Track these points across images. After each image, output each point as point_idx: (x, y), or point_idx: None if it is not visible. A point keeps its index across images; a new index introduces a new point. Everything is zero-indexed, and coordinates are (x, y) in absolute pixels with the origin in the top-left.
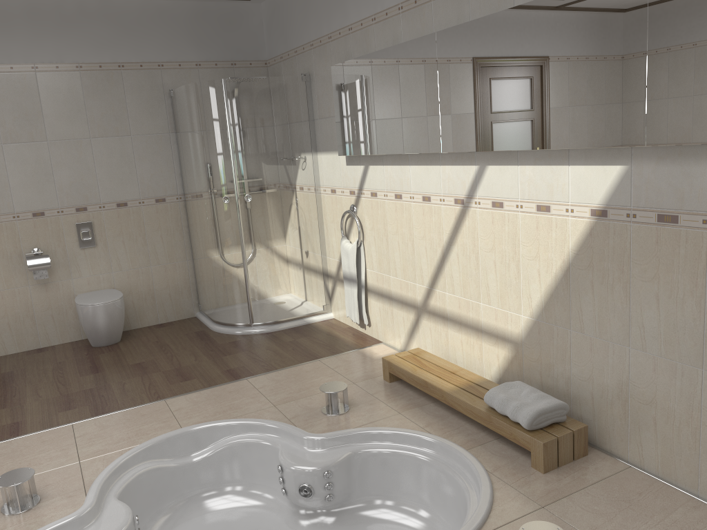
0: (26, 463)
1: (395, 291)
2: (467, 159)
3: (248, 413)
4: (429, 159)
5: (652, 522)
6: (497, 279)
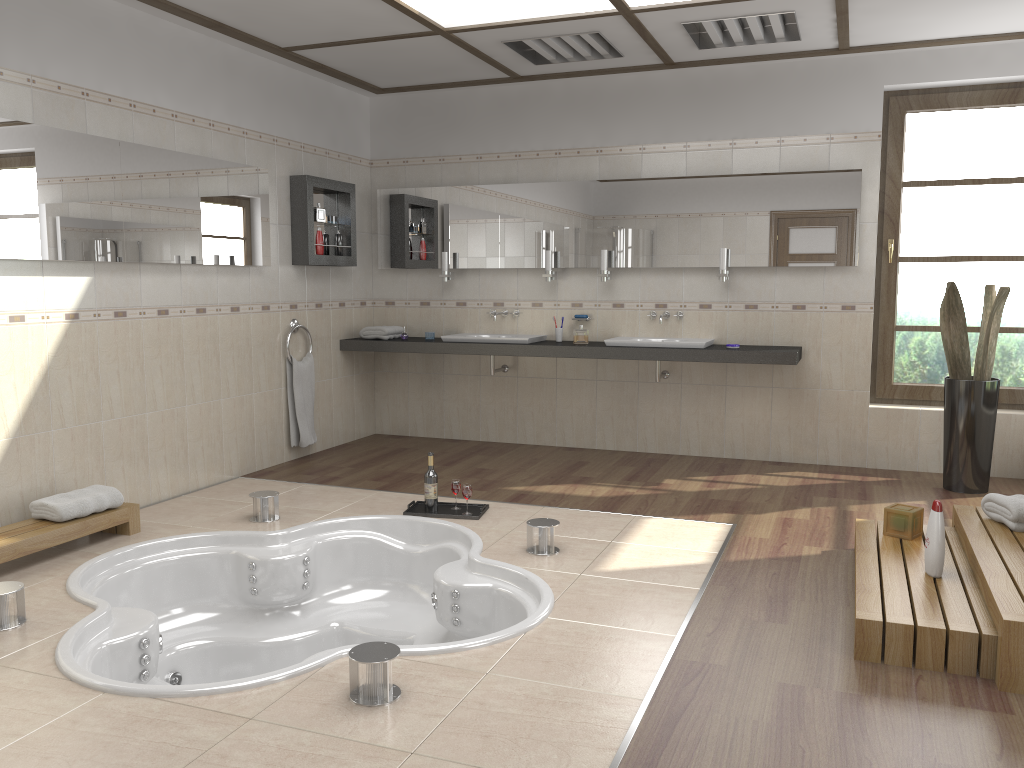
0: (288, 760)
1: None
2: None
3: (23, 671)
4: None
5: (191, 508)
6: None
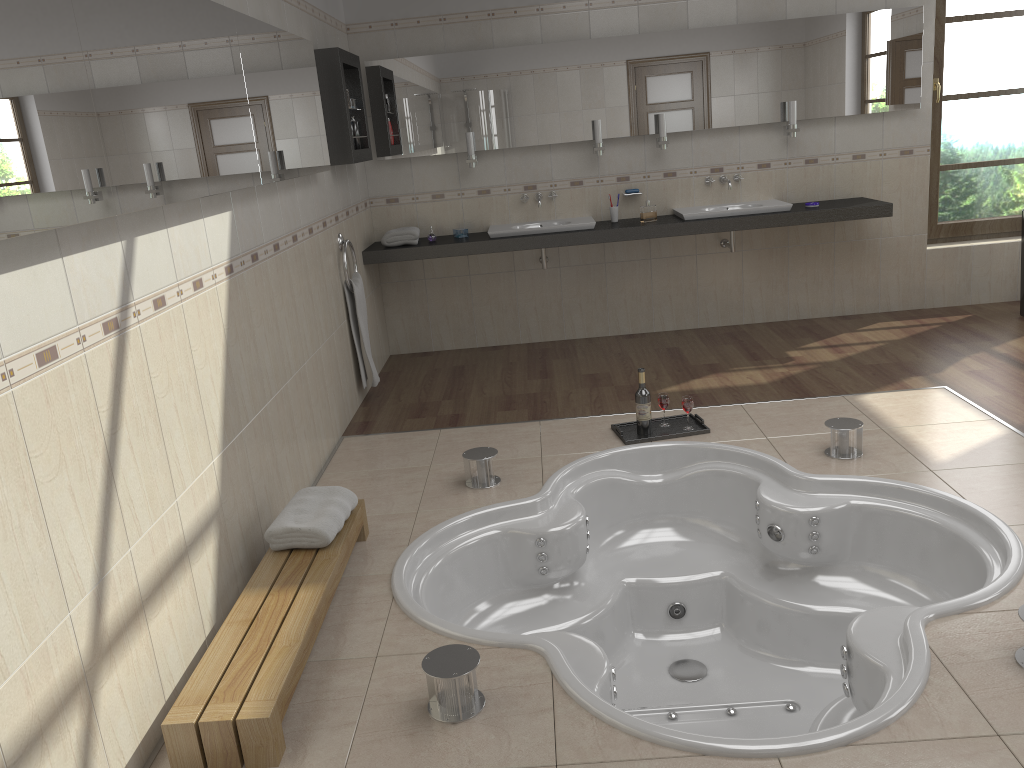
0: None
1: (13, 729)
2: (107, 230)
3: (623, 763)
4: (33, 247)
5: (368, 488)
6: (183, 432)
